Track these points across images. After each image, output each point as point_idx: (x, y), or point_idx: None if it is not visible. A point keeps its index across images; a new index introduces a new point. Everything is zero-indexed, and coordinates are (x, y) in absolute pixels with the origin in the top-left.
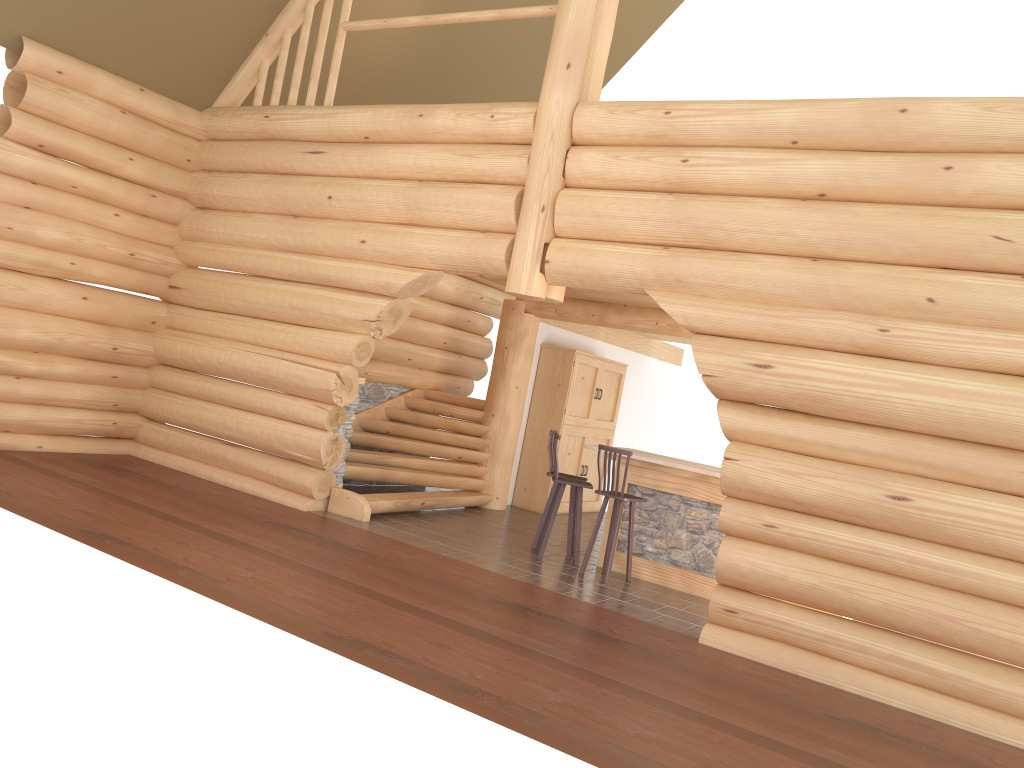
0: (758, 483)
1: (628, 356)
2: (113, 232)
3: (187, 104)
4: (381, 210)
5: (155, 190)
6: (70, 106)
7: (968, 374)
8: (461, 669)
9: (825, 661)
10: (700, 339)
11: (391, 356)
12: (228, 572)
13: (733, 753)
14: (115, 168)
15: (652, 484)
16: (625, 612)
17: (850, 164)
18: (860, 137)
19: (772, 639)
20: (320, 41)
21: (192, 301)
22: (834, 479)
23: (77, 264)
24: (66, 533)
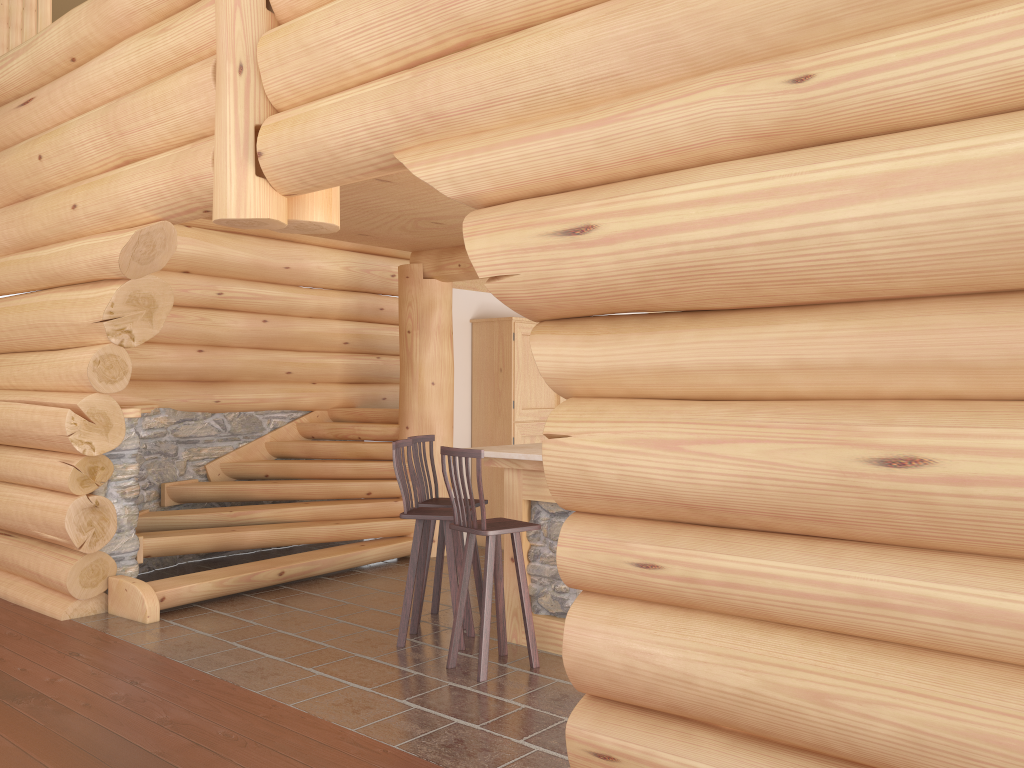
0: (610, 477)
1: None
2: None
3: None
4: (89, 154)
5: None
6: None
7: (1018, 117)
8: None
9: None
10: (480, 213)
11: (255, 372)
12: None
13: None
14: None
15: None
16: (450, 759)
17: None
18: None
19: None
20: None
21: None
22: (752, 442)
23: None
24: None
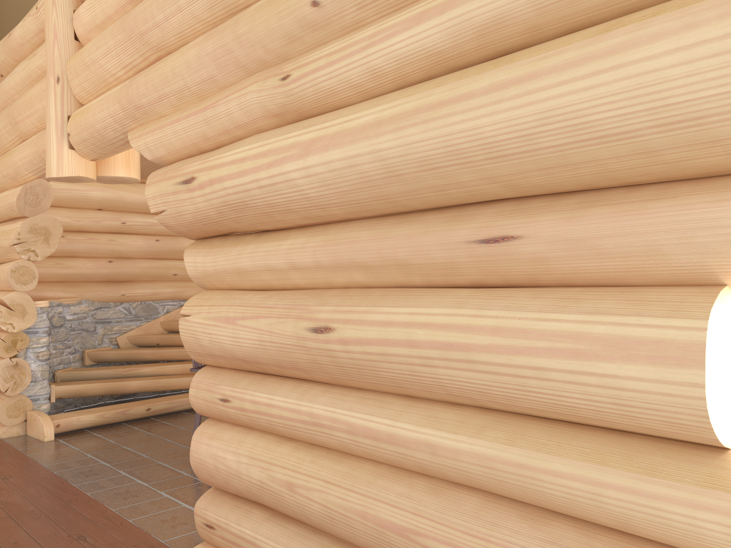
0: (207, 342)
1: None
2: None
3: None
4: (5, 137)
5: None
6: None
7: (376, 99)
8: None
9: None
10: (158, 170)
11: (151, 275)
12: None
13: None
14: None
15: None
16: (157, 529)
17: None
18: None
19: None
20: None
21: None
22: (264, 318)
23: None
24: None
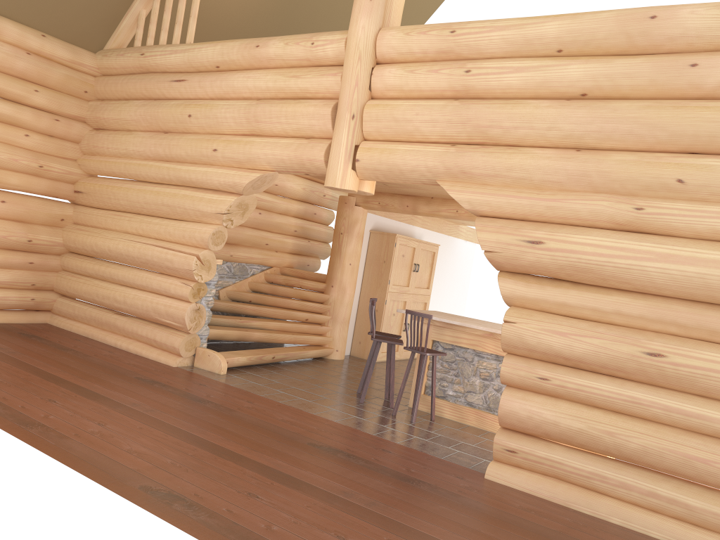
0: (533, 342)
1: (441, 238)
2: (25, 149)
3: (83, 47)
4: (228, 124)
5: (59, 115)
6: None
7: (715, 245)
8: (260, 520)
9: (592, 495)
10: (482, 221)
11: (251, 242)
12: (79, 427)
13: None
14: (23, 98)
15: (451, 340)
16: (425, 450)
17: (607, 66)
18: (616, 43)
19: (547, 475)
20: None
21: (91, 202)
22: (598, 338)
23: None
24: None
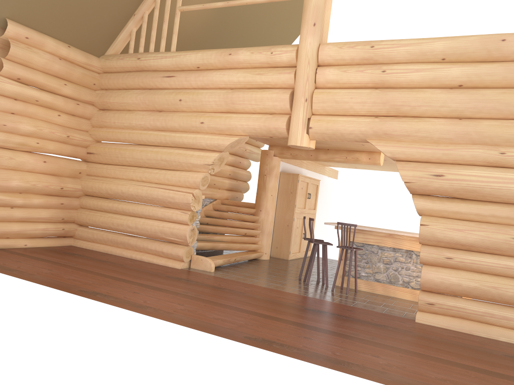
0: (440, 236)
1: (316, 176)
2: (57, 125)
3: (92, 54)
4: (211, 105)
5: (78, 101)
6: (33, 56)
7: None
8: (326, 350)
9: (486, 326)
10: (401, 163)
11: None
12: (171, 307)
13: (486, 382)
14: (57, 89)
15: (362, 240)
16: (369, 309)
17: (476, 69)
18: (480, 55)
19: (454, 317)
20: (166, 17)
21: (101, 160)
22: (482, 231)
23: (40, 143)
24: (74, 293)
